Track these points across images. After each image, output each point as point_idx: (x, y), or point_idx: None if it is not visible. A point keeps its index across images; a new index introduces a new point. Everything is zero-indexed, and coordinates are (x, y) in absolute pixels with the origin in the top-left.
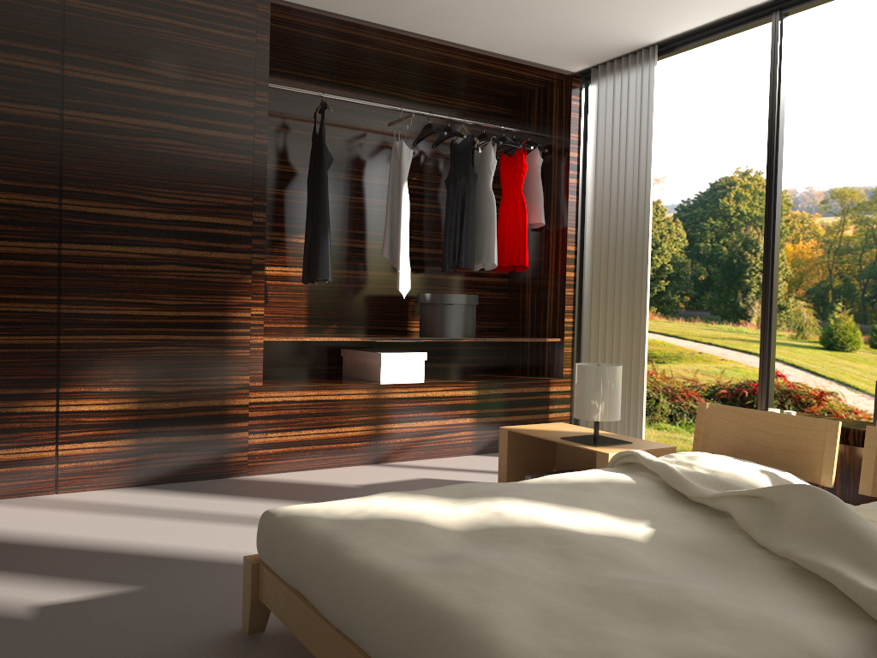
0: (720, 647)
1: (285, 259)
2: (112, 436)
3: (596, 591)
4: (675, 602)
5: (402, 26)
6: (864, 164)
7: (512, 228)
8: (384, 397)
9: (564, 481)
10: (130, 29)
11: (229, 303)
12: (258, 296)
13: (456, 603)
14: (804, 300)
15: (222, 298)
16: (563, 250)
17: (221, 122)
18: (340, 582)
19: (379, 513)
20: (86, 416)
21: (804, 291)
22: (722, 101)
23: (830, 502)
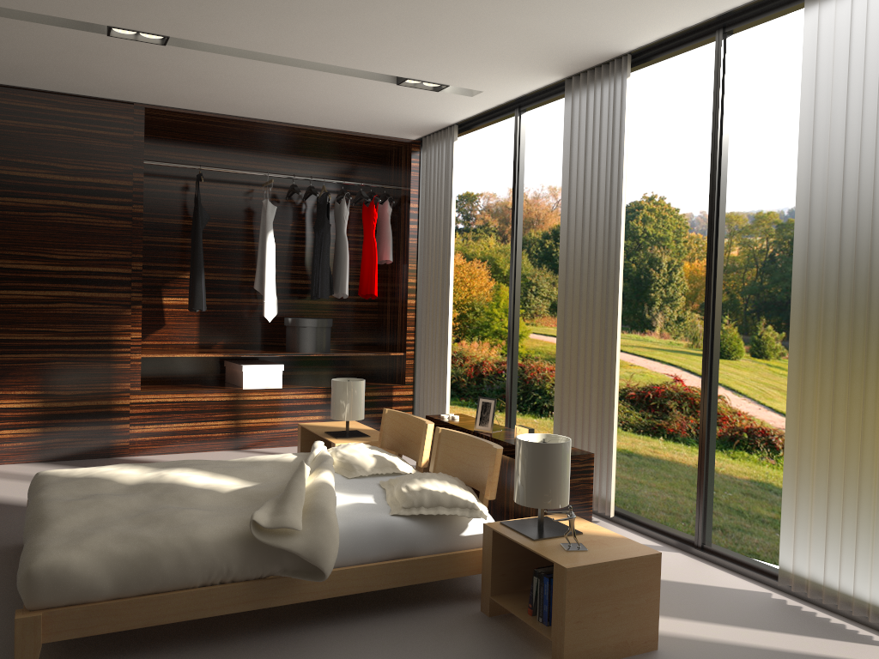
0: (150, 533)
1: (180, 291)
2: (23, 426)
3: (142, 512)
4: (164, 516)
5: (254, 117)
6: (747, 191)
7: (368, 264)
8: (242, 399)
9: (251, 460)
10: (35, 136)
11: (113, 330)
12: (136, 324)
13: (54, 513)
14: (698, 313)
15: (108, 326)
16: (406, 282)
17: (106, 198)
18: (28, 507)
19: (95, 474)
20: (3, 412)
21: (698, 305)
22: (632, 133)
23: (299, 470)
